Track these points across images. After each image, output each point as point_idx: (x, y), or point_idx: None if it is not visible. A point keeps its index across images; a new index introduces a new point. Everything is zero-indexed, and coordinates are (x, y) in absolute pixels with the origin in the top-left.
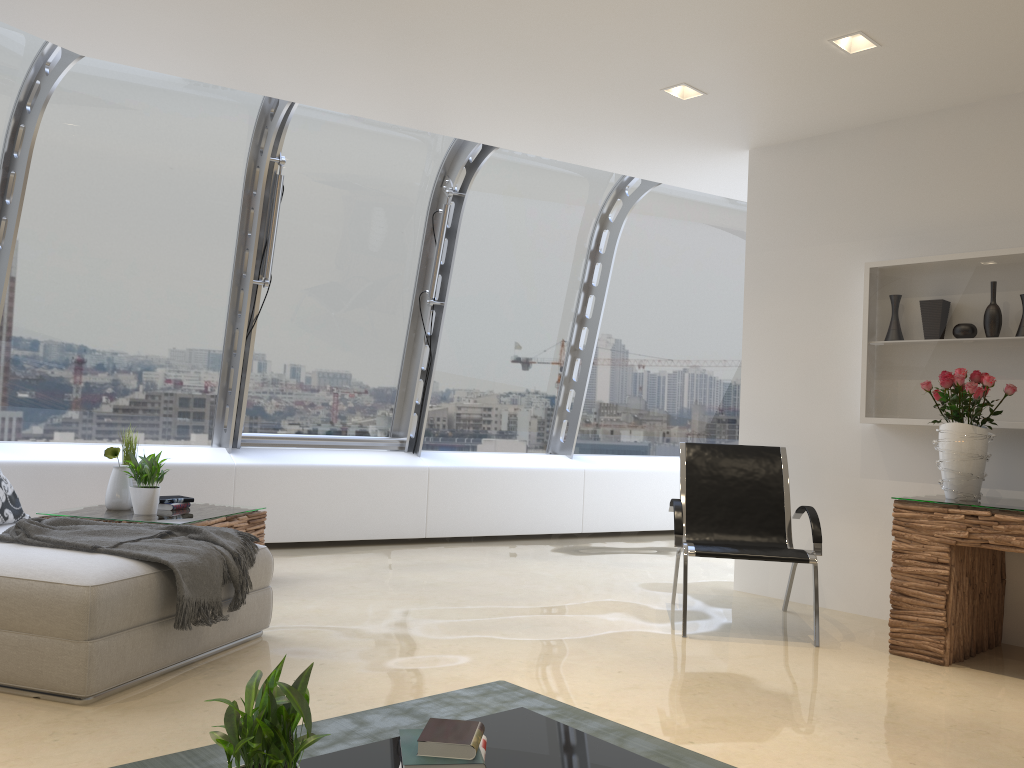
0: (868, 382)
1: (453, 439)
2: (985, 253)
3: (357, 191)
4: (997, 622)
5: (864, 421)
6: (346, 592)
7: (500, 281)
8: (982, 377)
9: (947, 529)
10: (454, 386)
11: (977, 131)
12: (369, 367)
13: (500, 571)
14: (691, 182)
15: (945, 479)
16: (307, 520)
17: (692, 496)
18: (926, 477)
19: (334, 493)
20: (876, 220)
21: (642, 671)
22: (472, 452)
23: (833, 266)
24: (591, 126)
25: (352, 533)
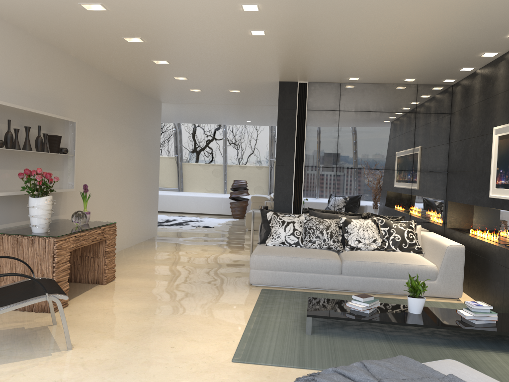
0: None
1: None
2: (13, 105)
3: None
4: None
5: None
6: None
7: None
8: (42, 172)
9: (70, 245)
10: None
11: None
12: None
13: None
14: None
15: (47, 223)
16: None
17: None
18: None
19: None
20: None
21: (164, 344)
22: None
23: None
24: None
25: None
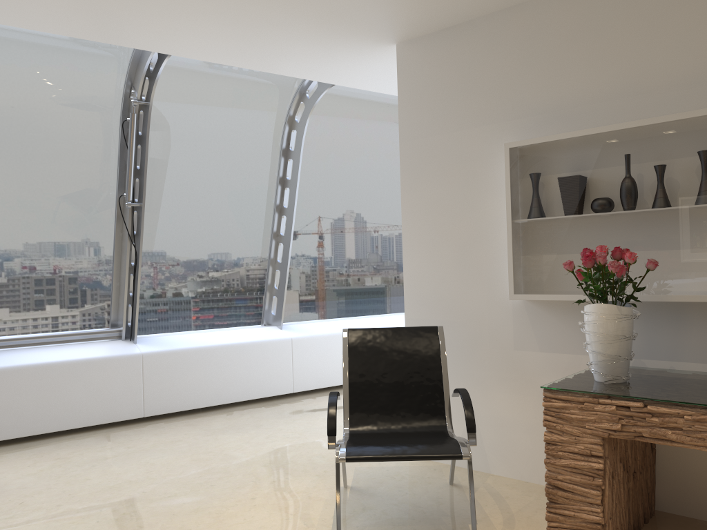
0: (515, 260)
1: (173, 322)
2: (618, 126)
3: (44, 105)
4: (651, 494)
5: (513, 298)
6: (7, 515)
7: (201, 180)
8: (624, 253)
9: (599, 421)
10: (168, 276)
11: (602, 6)
12: (80, 267)
13: (195, 455)
14: (355, 81)
15: (593, 362)
16: (19, 417)
17: (354, 383)
18: (574, 348)
19: (46, 389)
20: (513, 102)
21: None
22: (191, 332)
23: (477, 149)
24: (237, 24)
25: (68, 423)
